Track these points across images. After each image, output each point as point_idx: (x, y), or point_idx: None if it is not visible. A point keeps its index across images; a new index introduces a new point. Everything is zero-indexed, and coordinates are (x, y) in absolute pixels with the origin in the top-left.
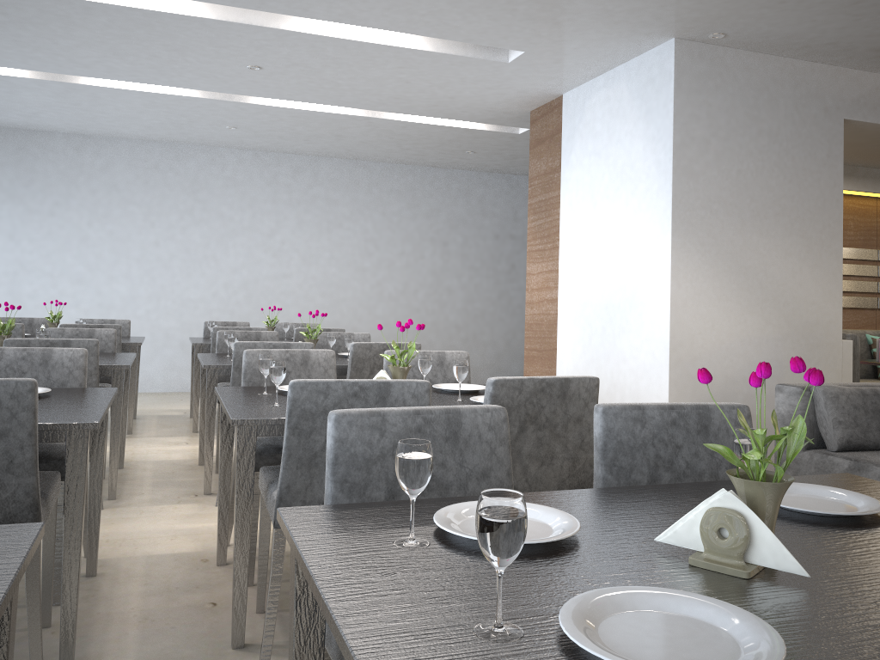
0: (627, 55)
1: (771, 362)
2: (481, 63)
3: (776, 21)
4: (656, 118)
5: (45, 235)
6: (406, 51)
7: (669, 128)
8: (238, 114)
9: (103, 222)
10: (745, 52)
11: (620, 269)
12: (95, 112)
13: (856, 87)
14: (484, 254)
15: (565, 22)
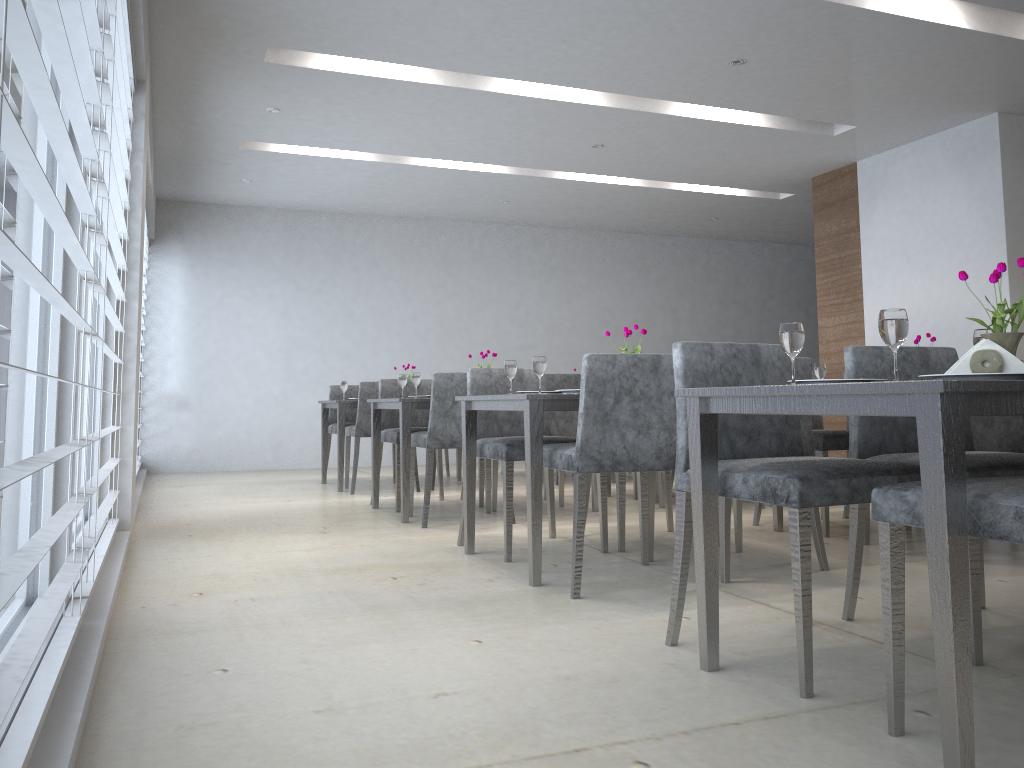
0: (944, 127)
1: None
2: (809, 136)
3: None
4: (981, 180)
5: (314, 311)
6: (752, 128)
7: (998, 188)
8: (527, 189)
9: (365, 297)
10: None
11: (947, 313)
12: (389, 190)
13: None
14: (710, 320)
15: (914, 102)
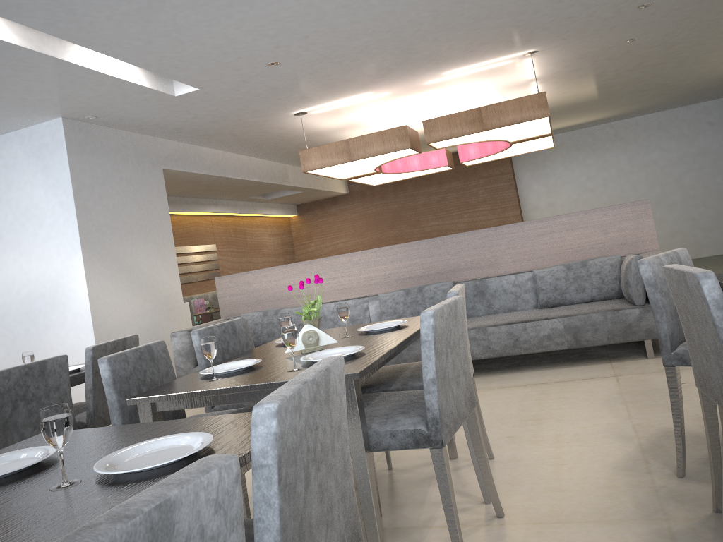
0: (21, 126)
1: (151, 324)
2: None
3: (130, 111)
4: (55, 171)
5: None
6: None
7: (68, 179)
8: None
9: None
10: (105, 127)
11: (37, 282)
12: None
13: (165, 149)
14: None
15: None
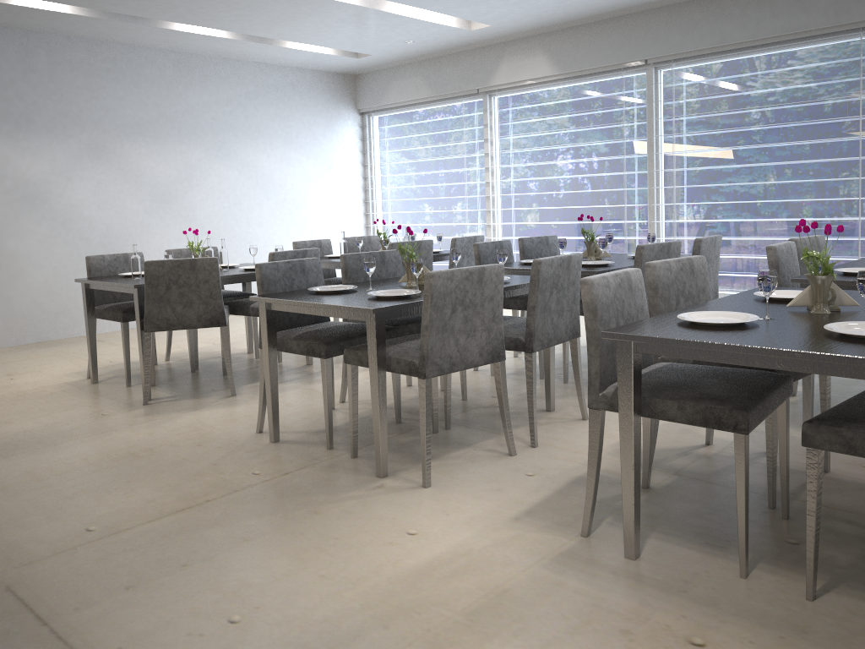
0: None
1: None
2: None
3: None
4: None
5: None
6: None
7: None
8: None
9: None
10: None
11: None
12: None
13: None
14: None
15: None
